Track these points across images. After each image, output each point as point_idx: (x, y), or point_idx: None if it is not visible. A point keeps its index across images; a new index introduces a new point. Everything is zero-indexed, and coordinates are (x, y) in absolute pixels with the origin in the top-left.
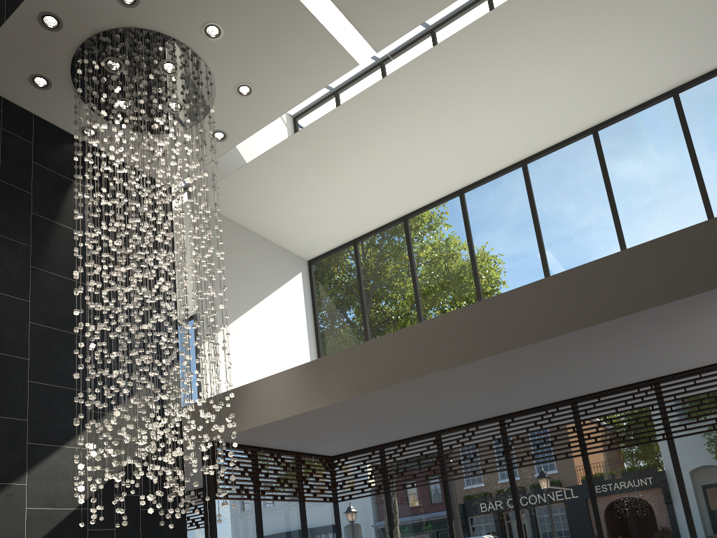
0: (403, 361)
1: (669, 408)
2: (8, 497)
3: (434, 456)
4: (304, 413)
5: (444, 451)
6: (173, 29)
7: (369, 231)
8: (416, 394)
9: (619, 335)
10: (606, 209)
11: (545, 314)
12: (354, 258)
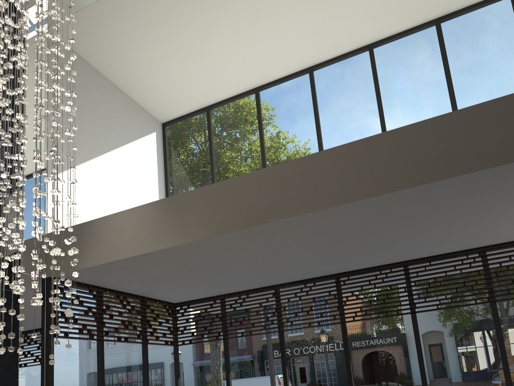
0: (270, 200)
1: (494, 274)
2: None
3: (273, 307)
4: (156, 252)
5: (283, 303)
6: None
7: (222, 100)
8: (275, 240)
9: (499, 188)
10: (445, 93)
11: (435, 155)
12: (206, 124)
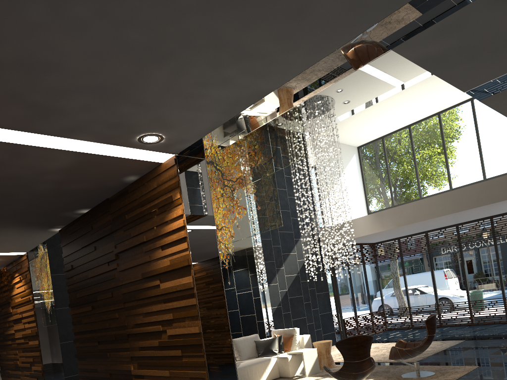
0: (417, 214)
1: None
2: (280, 272)
3: (424, 242)
4: (373, 233)
5: (429, 240)
6: (324, 93)
7: (390, 132)
8: (420, 224)
9: (505, 203)
10: None
11: (475, 198)
12: (382, 146)
